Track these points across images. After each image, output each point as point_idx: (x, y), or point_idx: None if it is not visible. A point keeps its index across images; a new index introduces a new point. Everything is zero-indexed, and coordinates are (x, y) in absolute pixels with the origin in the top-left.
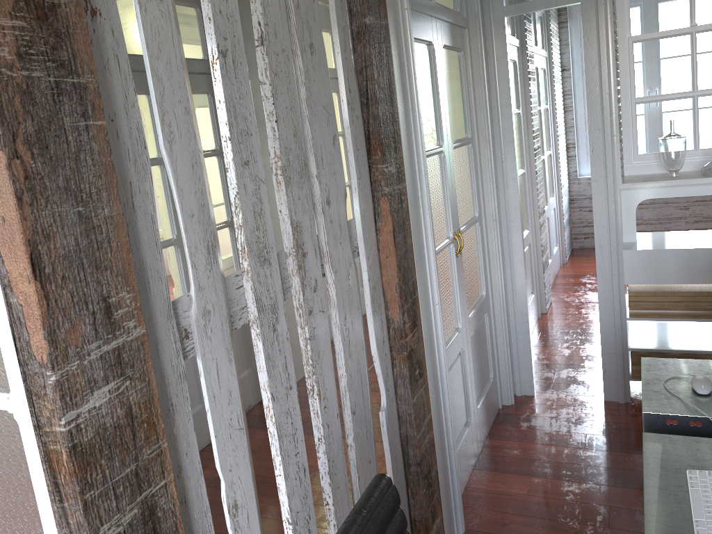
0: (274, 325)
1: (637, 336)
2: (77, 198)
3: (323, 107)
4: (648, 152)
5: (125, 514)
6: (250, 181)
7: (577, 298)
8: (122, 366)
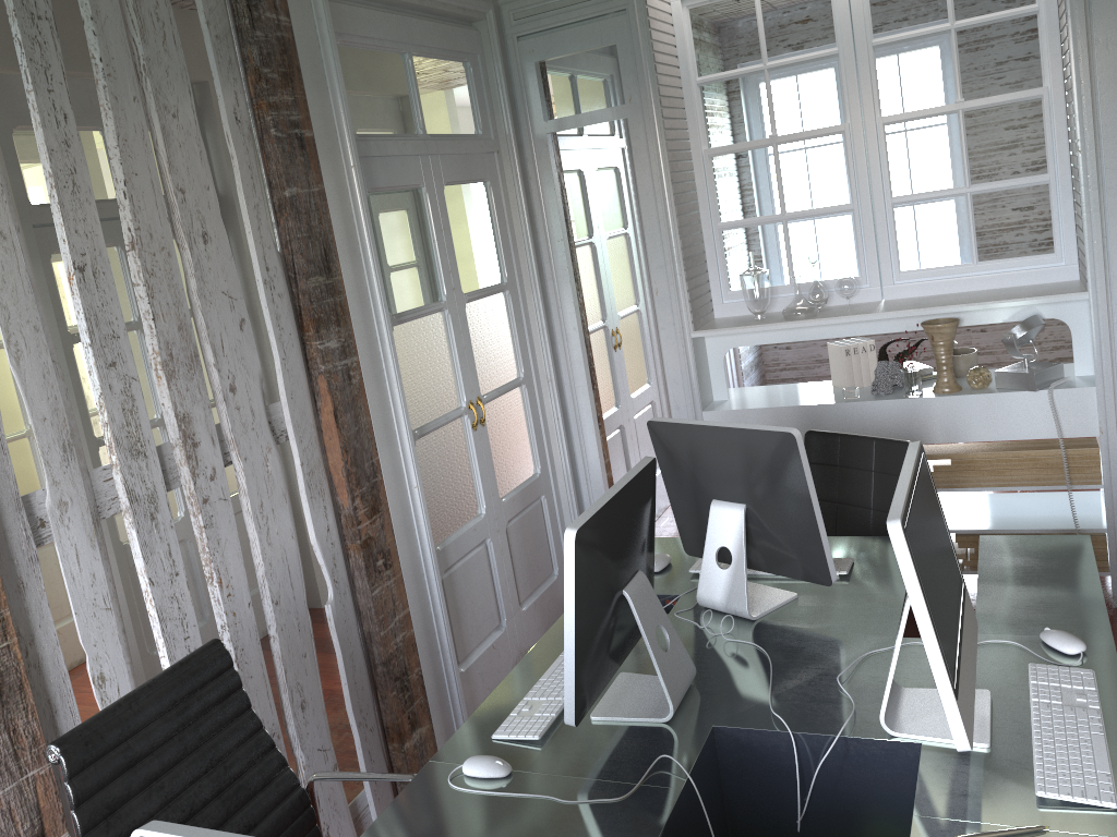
0: (152, 513)
1: None
2: None
3: (224, 293)
4: (740, 289)
5: None
6: (118, 381)
7: None
8: None
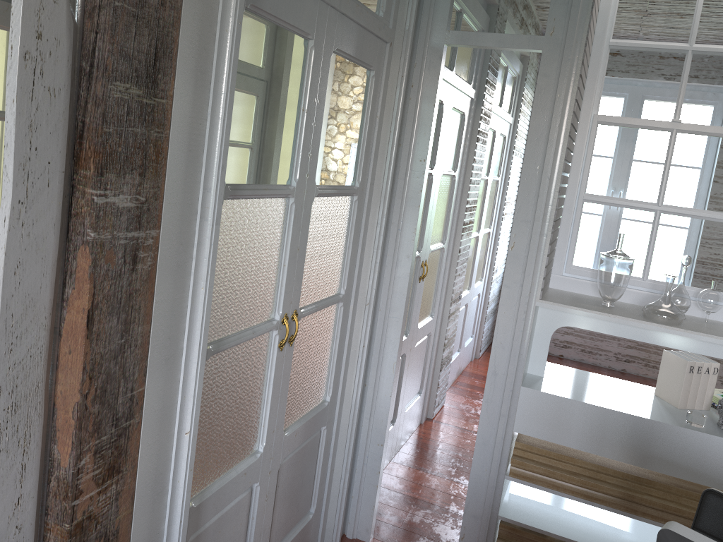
0: None
1: (516, 498)
2: None
3: None
4: (585, 266)
5: None
6: None
7: (474, 408)
8: None
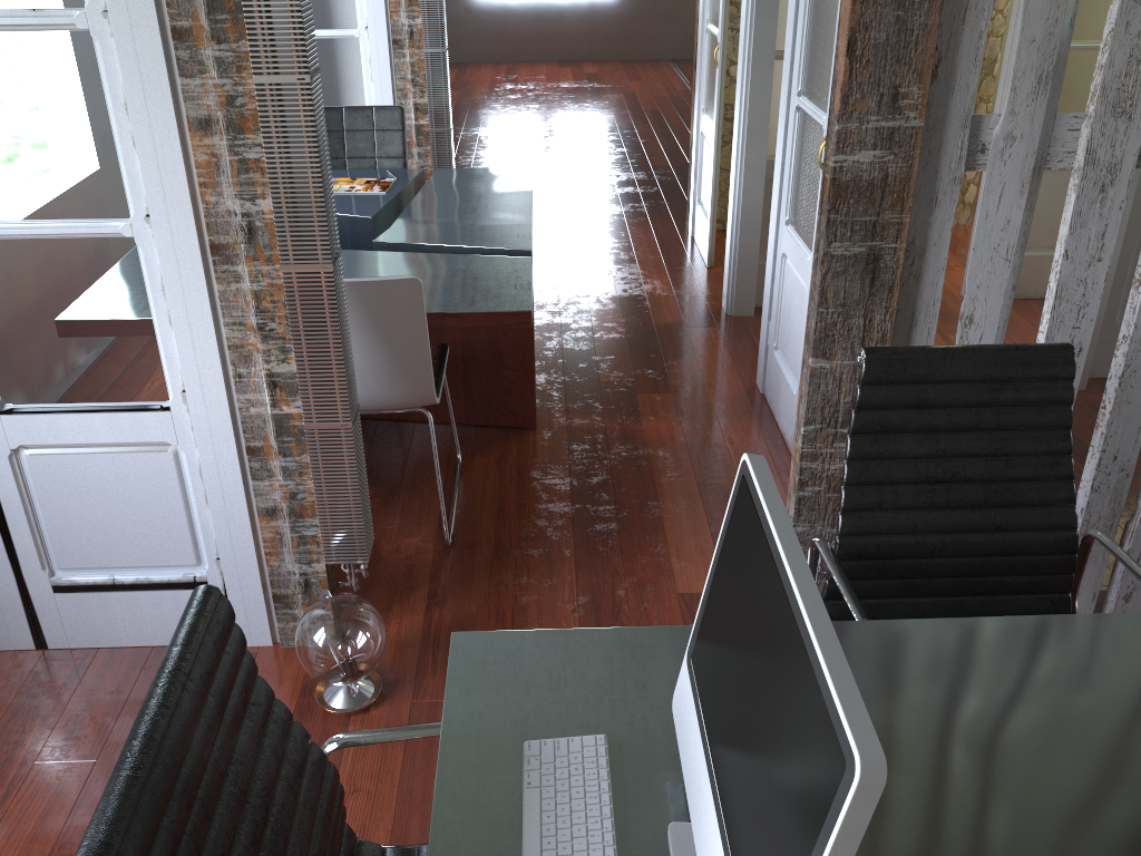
0: (1104, 185)
1: None
2: (900, 4)
3: None
4: None
5: (854, 247)
6: (1140, 20)
7: None
8: (891, 143)
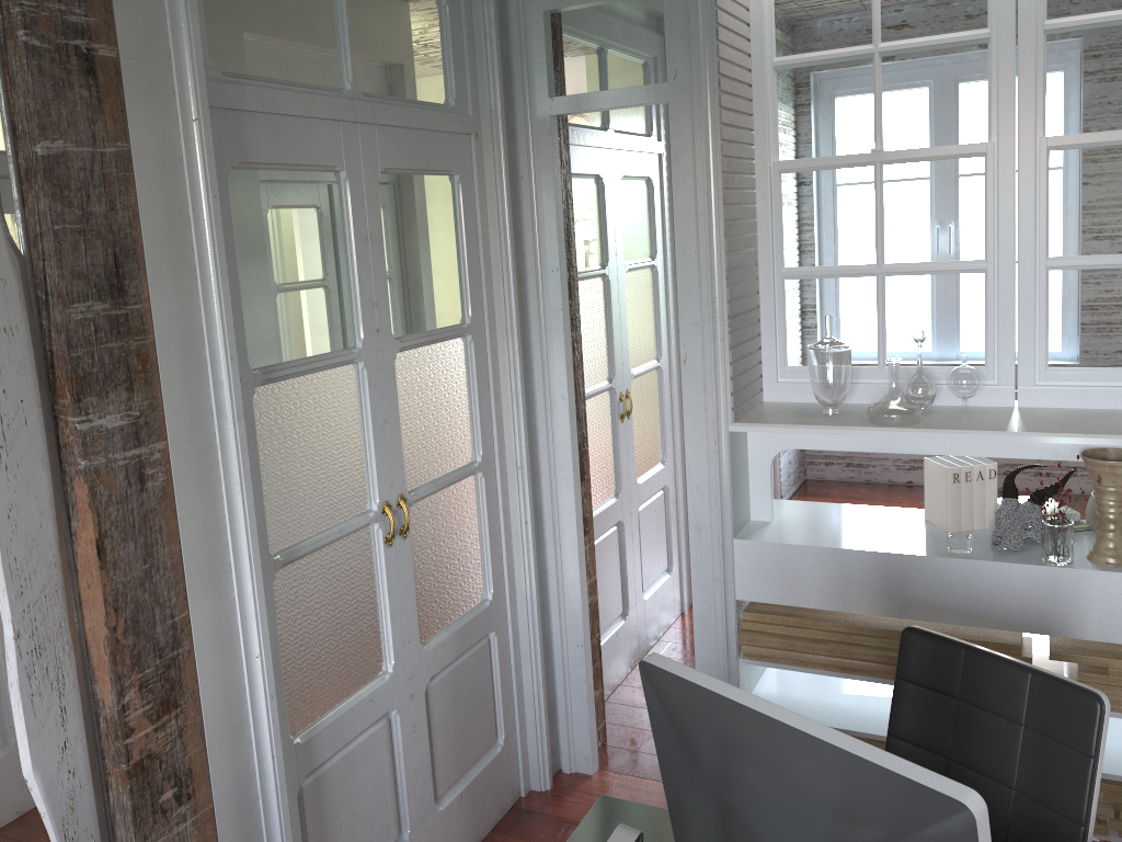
0: None
1: (771, 688)
2: None
3: None
4: (804, 364)
5: None
6: None
7: None
8: None
